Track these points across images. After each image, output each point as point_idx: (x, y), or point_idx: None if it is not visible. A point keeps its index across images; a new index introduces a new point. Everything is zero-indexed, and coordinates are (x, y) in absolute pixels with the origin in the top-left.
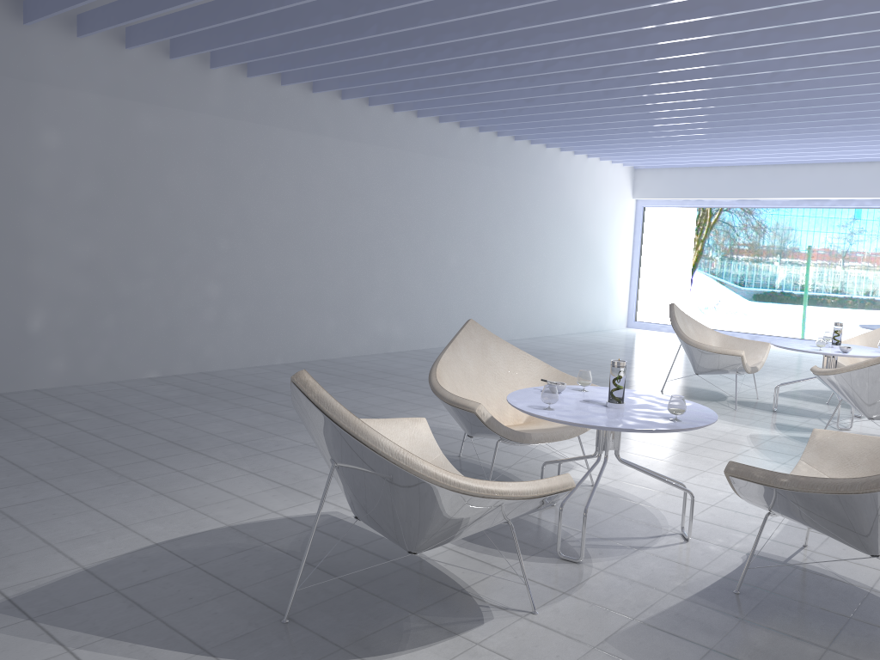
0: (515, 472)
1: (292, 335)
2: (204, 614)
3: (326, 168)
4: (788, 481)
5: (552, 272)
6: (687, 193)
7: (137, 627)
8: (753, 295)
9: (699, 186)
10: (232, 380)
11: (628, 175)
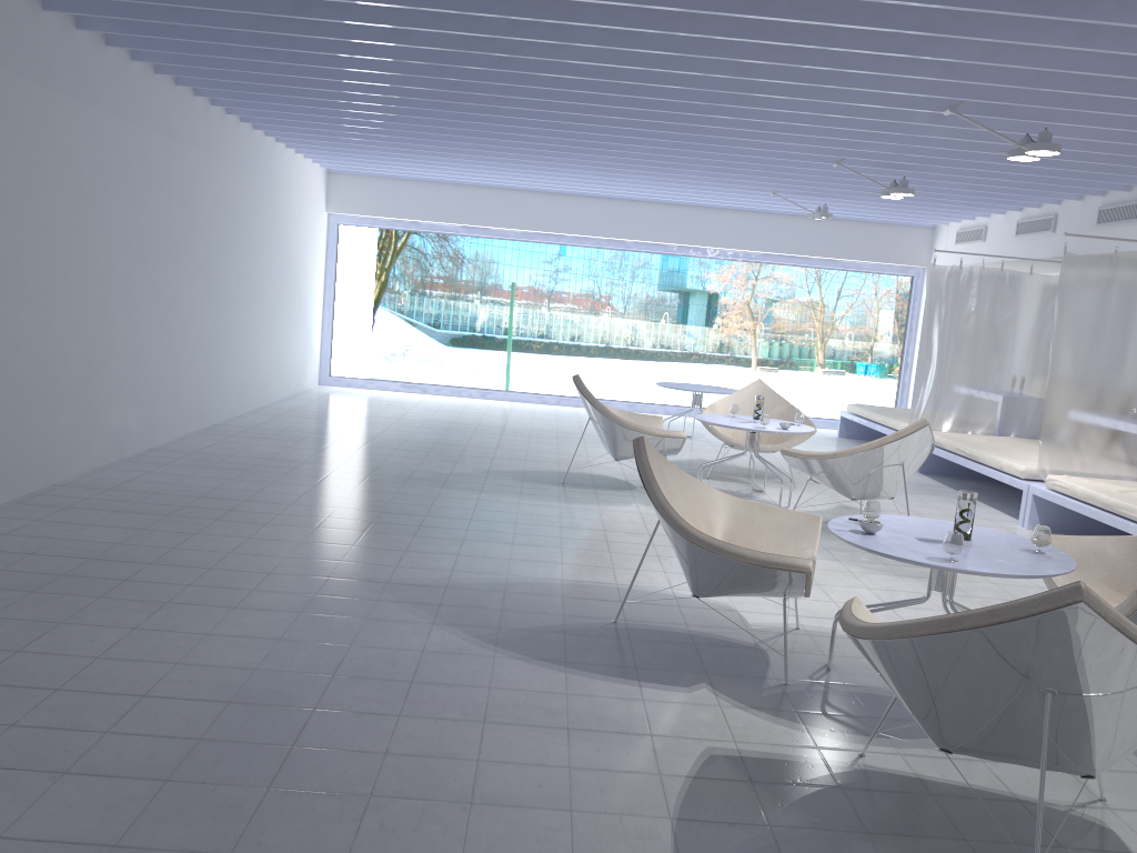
0: (708, 630)
1: (18, 449)
2: None
3: (59, 148)
4: None
5: (267, 316)
6: (403, 212)
7: None
8: (451, 339)
9: (418, 204)
10: (6, 551)
11: (324, 180)
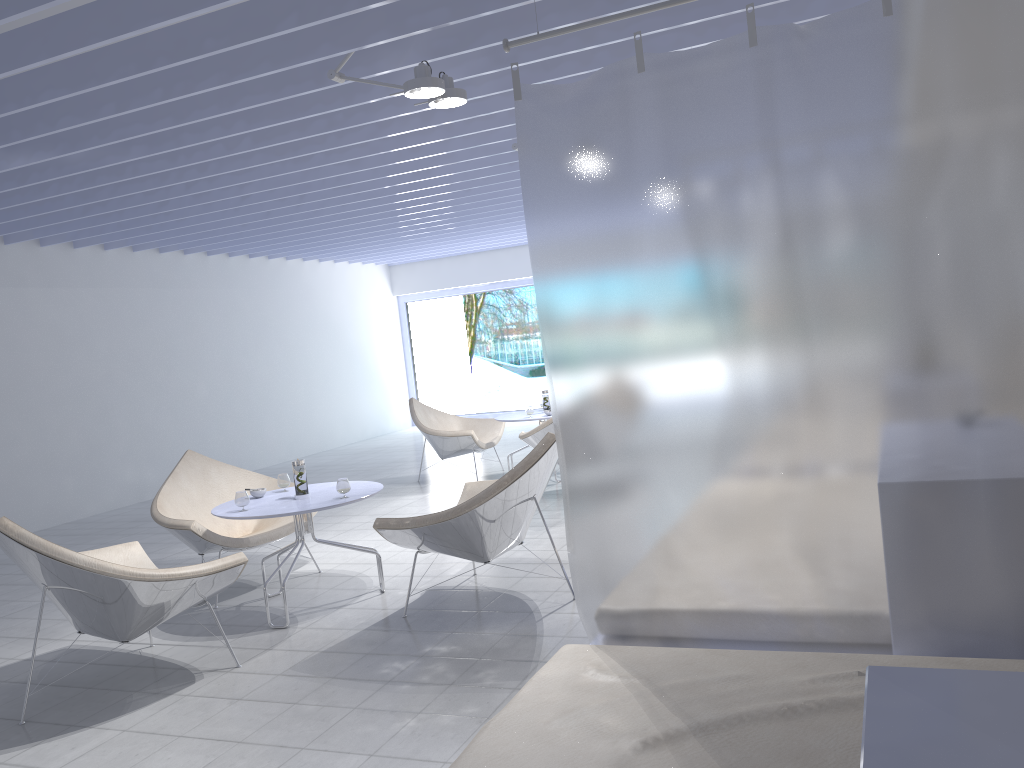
0: (252, 577)
1: (25, 503)
2: None
3: (36, 319)
4: (410, 522)
5: (318, 385)
6: (443, 284)
7: None
8: (529, 371)
9: (453, 275)
10: None
11: (383, 273)
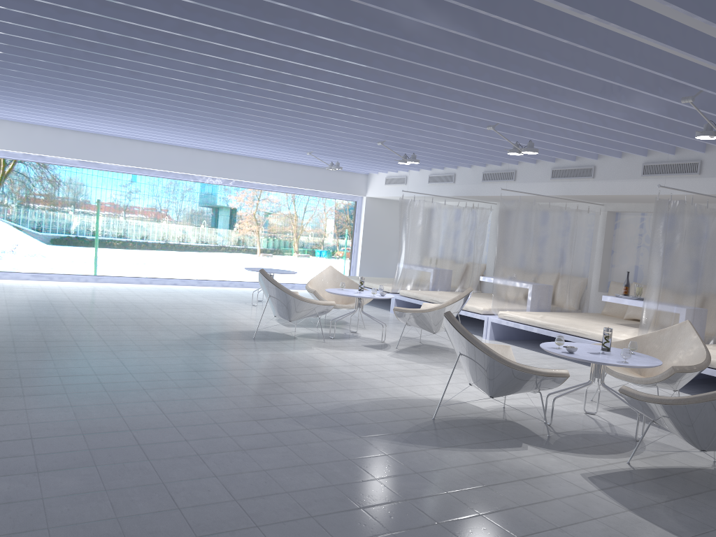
0: (475, 415)
1: None
2: None
3: None
4: (696, 368)
5: None
6: (33, 149)
7: None
8: (51, 239)
9: (46, 143)
10: (7, 440)
11: None
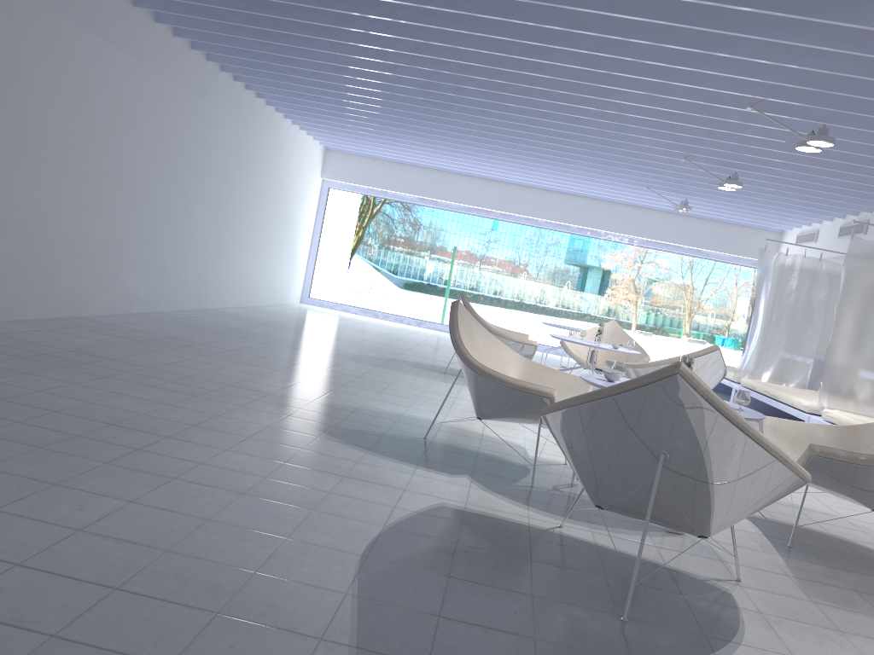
0: (493, 453)
1: (49, 284)
2: (557, 625)
3: (109, 84)
4: (866, 459)
5: (262, 241)
6: (375, 183)
7: (538, 652)
8: (404, 283)
9: (387, 178)
10: (15, 338)
11: (321, 154)
